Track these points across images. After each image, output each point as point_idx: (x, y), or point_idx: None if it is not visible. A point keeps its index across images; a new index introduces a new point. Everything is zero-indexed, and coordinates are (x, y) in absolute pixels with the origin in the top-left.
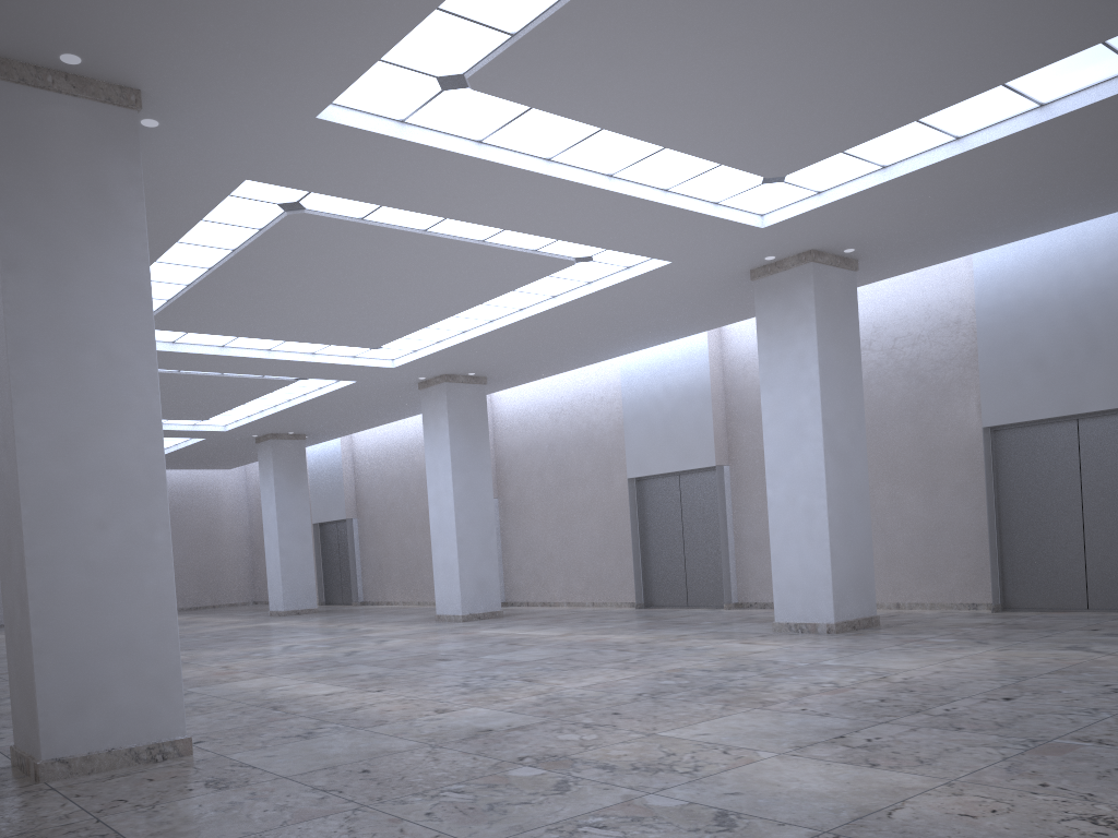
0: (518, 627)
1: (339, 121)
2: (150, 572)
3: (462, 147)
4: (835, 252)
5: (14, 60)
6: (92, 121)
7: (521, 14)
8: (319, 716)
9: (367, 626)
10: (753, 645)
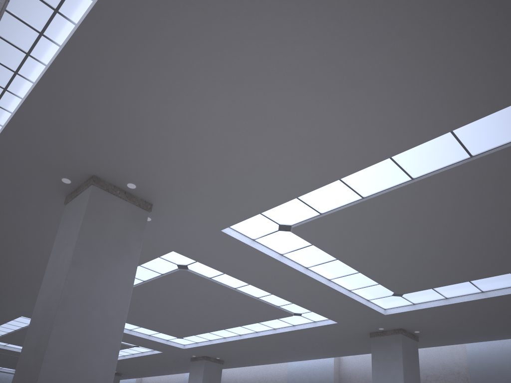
0: None
1: (229, 234)
2: None
3: (274, 255)
4: (410, 331)
5: (106, 181)
6: (129, 211)
7: (328, 206)
8: None
9: None
10: None
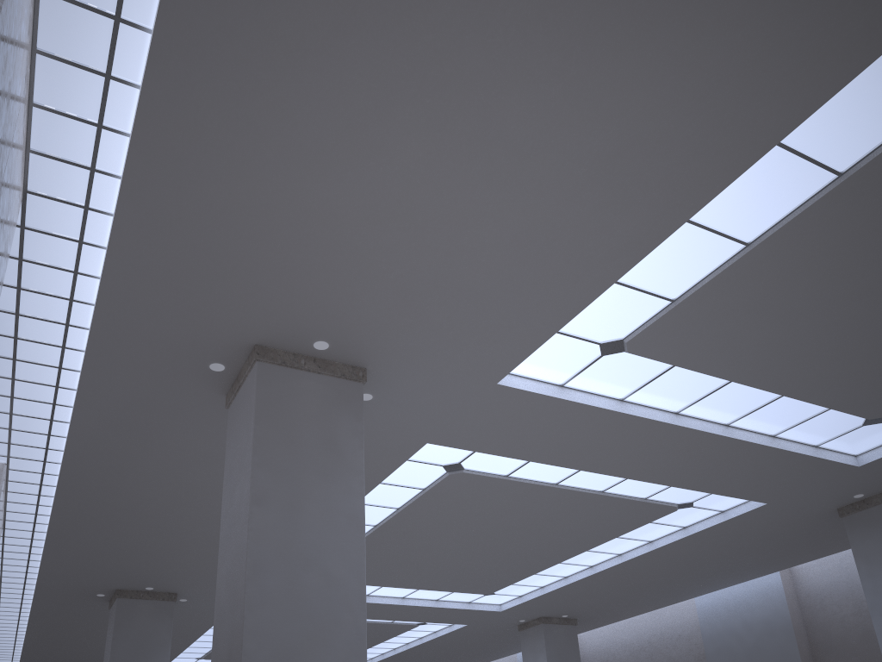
0: None
1: (514, 386)
2: None
3: (608, 404)
4: None
5: (279, 349)
6: (329, 390)
7: (684, 282)
8: None
9: None
10: None
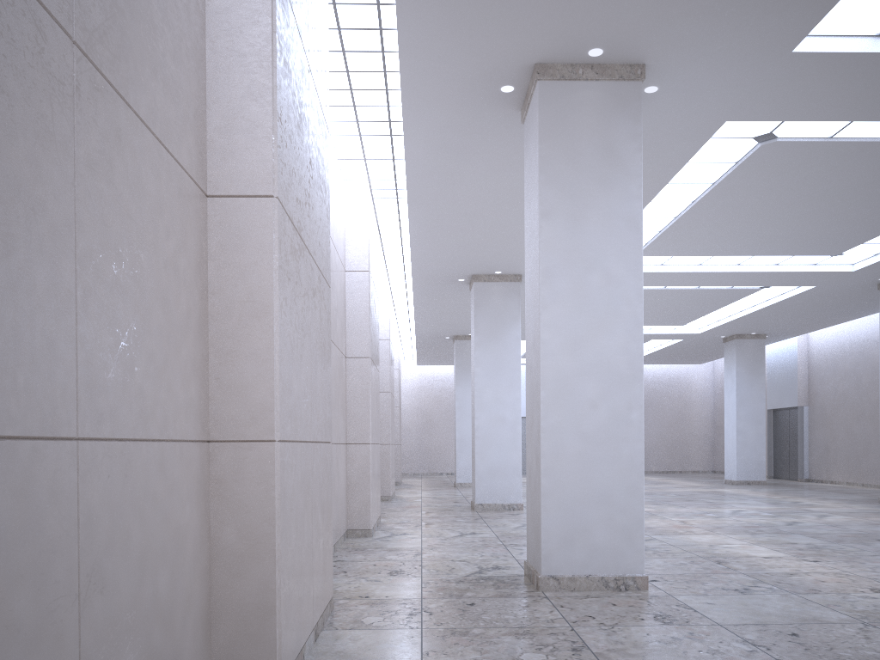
0: None
1: (813, 50)
2: (625, 443)
3: None
4: None
5: (557, 63)
6: (607, 97)
7: None
8: (756, 575)
9: (809, 501)
10: None
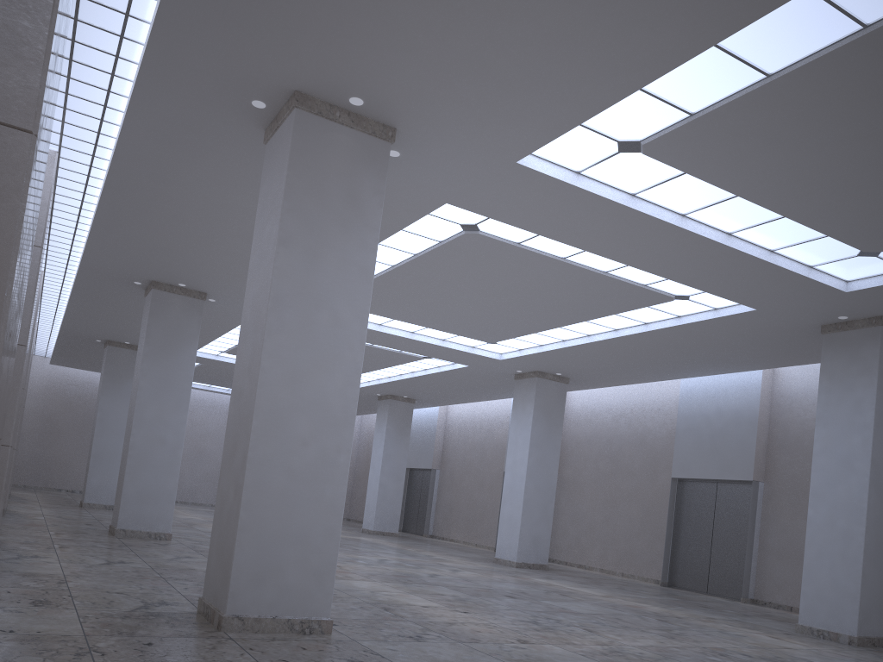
0: (563, 582)
1: (532, 167)
2: (329, 484)
3: (619, 198)
4: None
5: (317, 98)
6: (359, 147)
7: (704, 99)
8: (422, 623)
9: (439, 556)
10: (781, 641)
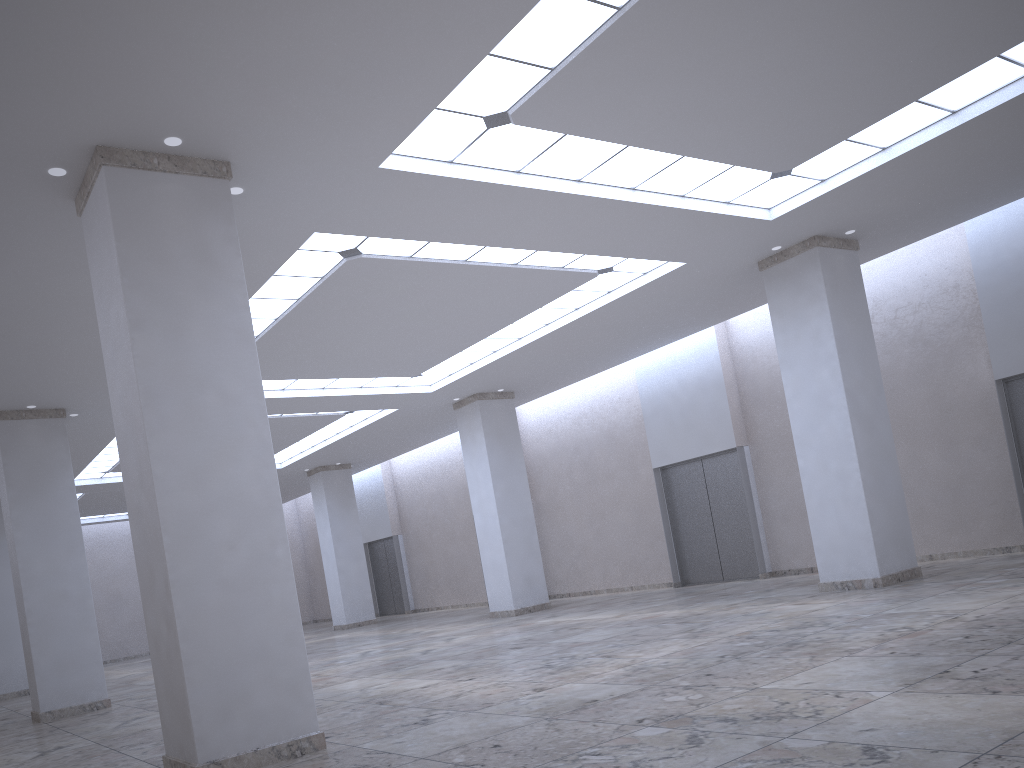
0: (570, 615)
1: (397, 168)
2: (274, 584)
3: (503, 179)
4: (837, 235)
5: (126, 149)
6: (192, 193)
7: (560, 49)
8: (426, 705)
9: (428, 629)
10: (807, 605)
